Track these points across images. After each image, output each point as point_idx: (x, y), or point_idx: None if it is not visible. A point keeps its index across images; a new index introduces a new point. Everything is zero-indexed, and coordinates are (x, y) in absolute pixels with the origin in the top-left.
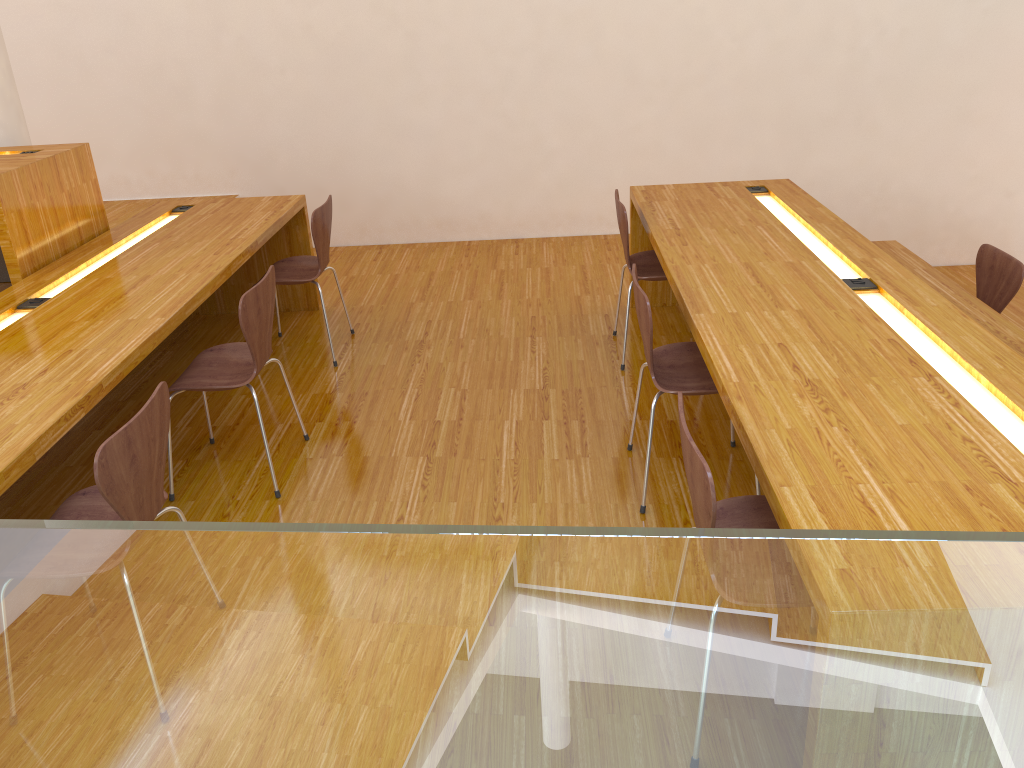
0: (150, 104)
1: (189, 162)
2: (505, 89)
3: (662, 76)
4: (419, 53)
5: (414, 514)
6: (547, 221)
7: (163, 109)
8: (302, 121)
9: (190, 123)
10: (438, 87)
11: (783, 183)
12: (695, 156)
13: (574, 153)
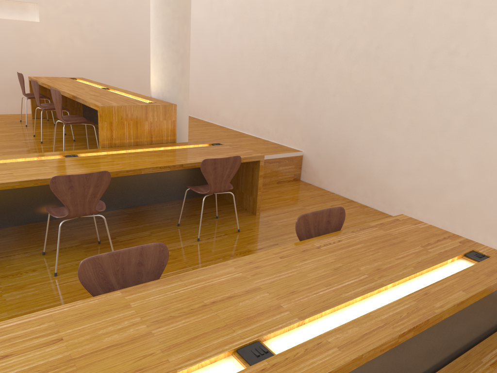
0: (283, 99)
1: (290, 130)
2: (442, 132)
3: None
4: (398, 99)
5: None
6: (447, 225)
7: (287, 103)
8: (335, 123)
9: (294, 112)
10: (403, 121)
11: None
12: None
13: (477, 187)
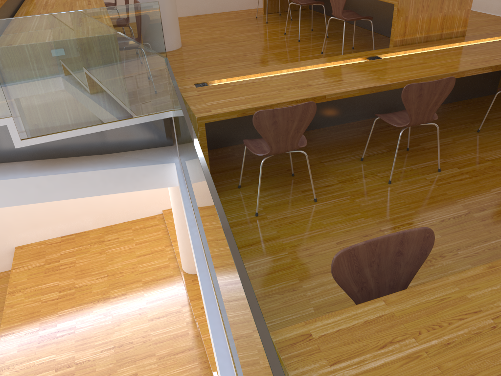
0: None
1: None
2: None
3: None
4: None
5: (417, 226)
6: None
7: None
8: None
9: None
10: None
11: None
12: None
13: None
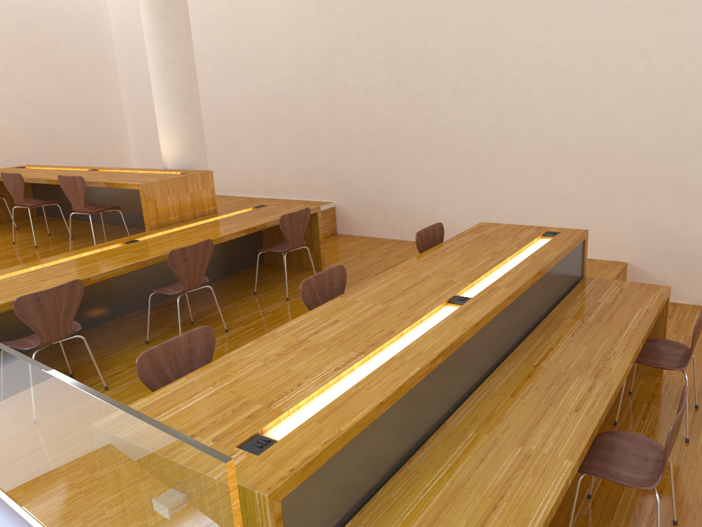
0: (299, 150)
1: (313, 182)
2: (478, 153)
3: (582, 150)
4: (430, 129)
5: None
6: None
7: (304, 153)
8: (367, 164)
9: (315, 161)
10: (439, 149)
11: (576, 232)
12: (605, 207)
13: (520, 197)
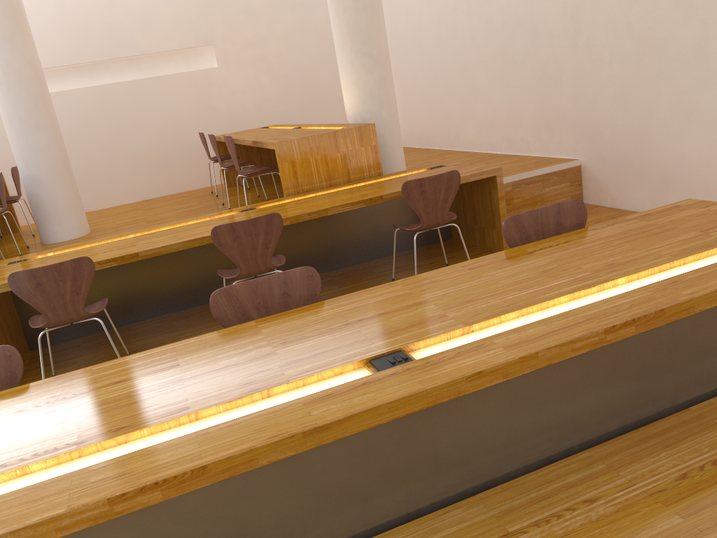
0: (540, 90)
1: (556, 132)
2: None
3: None
4: (709, 39)
5: None
6: None
7: (546, 93)
8: (620, 104)
9: (558, 104)
10: None
11: None
12: None
13: None
